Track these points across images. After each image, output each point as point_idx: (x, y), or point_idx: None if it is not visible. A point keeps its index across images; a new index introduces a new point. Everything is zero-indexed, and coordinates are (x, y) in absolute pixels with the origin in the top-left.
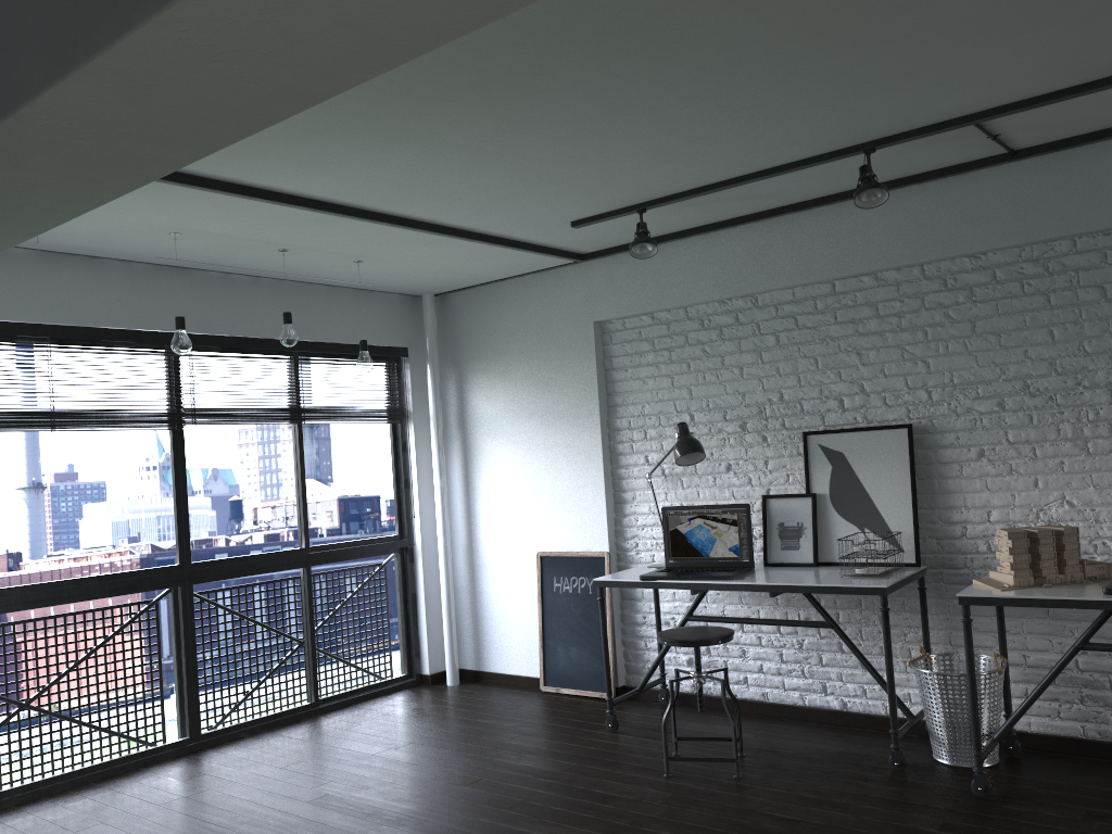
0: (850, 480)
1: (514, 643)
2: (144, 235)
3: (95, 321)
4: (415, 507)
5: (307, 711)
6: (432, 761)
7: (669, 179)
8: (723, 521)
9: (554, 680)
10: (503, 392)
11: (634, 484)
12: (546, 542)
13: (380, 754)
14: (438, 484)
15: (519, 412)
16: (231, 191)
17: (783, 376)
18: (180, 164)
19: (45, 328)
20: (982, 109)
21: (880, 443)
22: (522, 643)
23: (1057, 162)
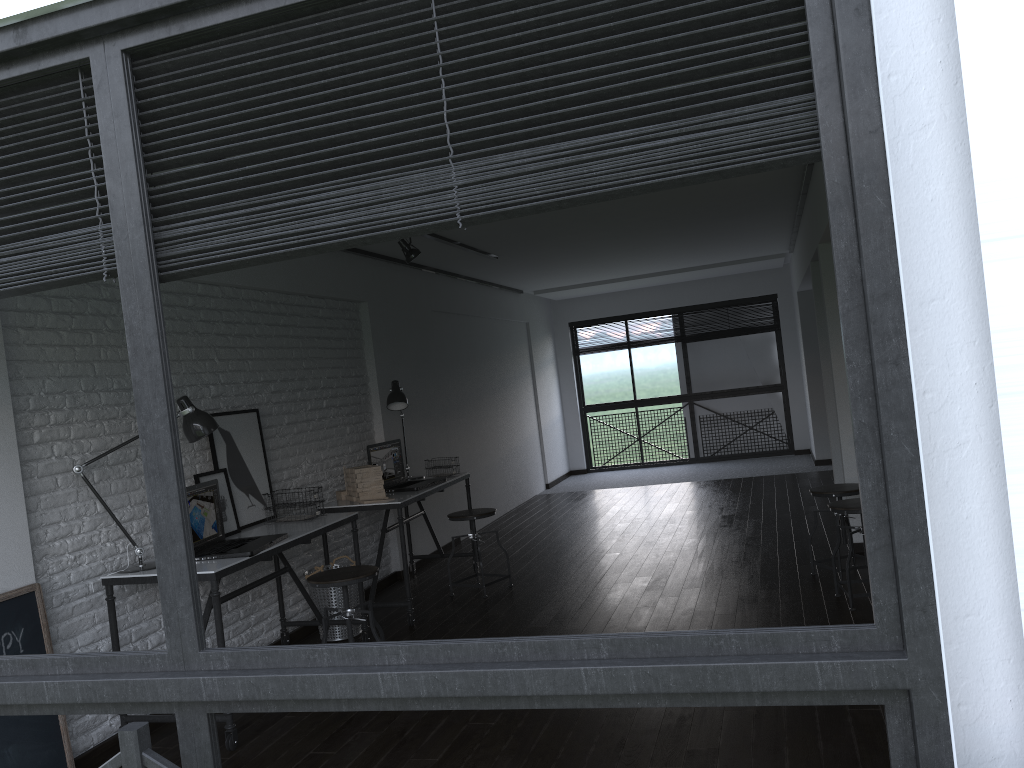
0: (237, 455)
1: None
2: None
3: None
4: None
5: None
6: None
7: None
8: (207, 499)
9: None
10: None
11: (39, 486)
12: None
13: None
14: None
15: None
16: None
17: (171, 362)
18: None
19: None
20: None
21: (246, 424)
22: None
23: None
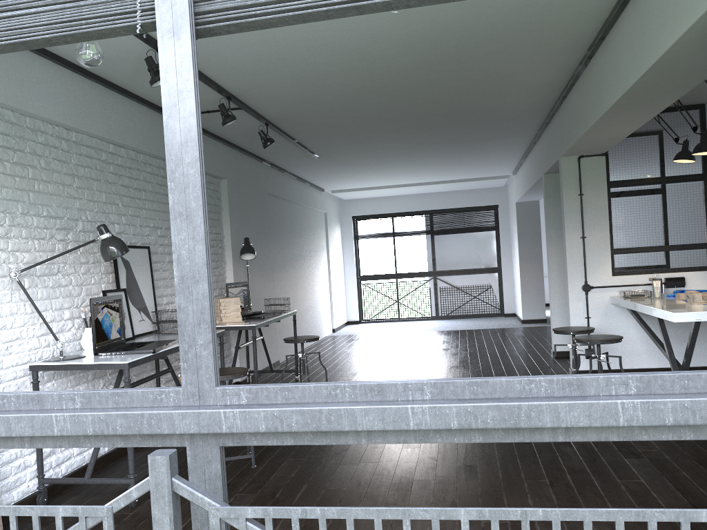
0: (133, 280)
1: None
2: None
3: None
4: None
5: None
6: None
7: (217, 57)
8: (114, 309)
9: None
10: None
11: None
12: None
13: None
14: None
15: None
16: None
17: (87, 201)
18: (619, 100)
19: None
20: (253, 108)
21: (140, 257)
22: None
23: None
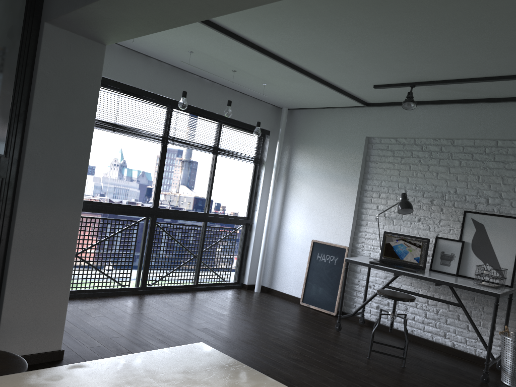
0: (484, 238)
1: (290, 279)
2: (177, 49)
3: (141, 86)
4: (257, 206)
5: (192, 288)
6: (253, 324)
7: (435, 72)
8: (414, 244)
9: (307, 300)
10: (311, 161)
11: (368, 218)
12: (317, 236)
13: (228, 315)
14: (270, 198)
15: (317, 172)
16: (228, 35)
17: (459, 181)
18: (258, 4)
19: (120, 84)
20: None
21: (504, 224)
22: (295, 280)
23: None
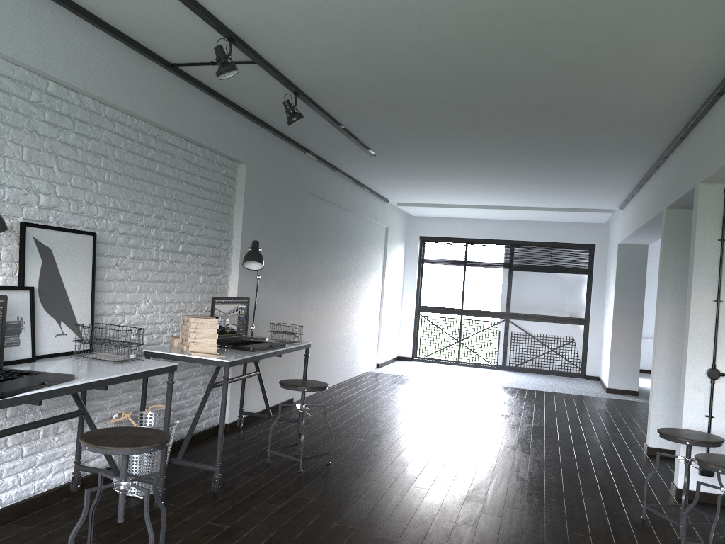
0: (54, 276)
1: None
2: None
3: None
4: None
5: None
6: None
7: None
8: None
9: None
10: None
11: None
12: None
13: None
14: None
15: None
16: None
17: None
18: None
19: None
20: (273, 64)
21: (76, 245)
22: None
23: (181, 85)
